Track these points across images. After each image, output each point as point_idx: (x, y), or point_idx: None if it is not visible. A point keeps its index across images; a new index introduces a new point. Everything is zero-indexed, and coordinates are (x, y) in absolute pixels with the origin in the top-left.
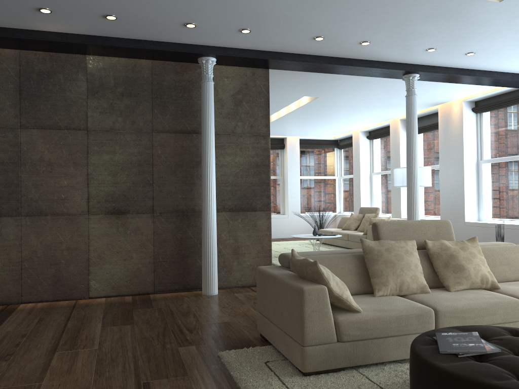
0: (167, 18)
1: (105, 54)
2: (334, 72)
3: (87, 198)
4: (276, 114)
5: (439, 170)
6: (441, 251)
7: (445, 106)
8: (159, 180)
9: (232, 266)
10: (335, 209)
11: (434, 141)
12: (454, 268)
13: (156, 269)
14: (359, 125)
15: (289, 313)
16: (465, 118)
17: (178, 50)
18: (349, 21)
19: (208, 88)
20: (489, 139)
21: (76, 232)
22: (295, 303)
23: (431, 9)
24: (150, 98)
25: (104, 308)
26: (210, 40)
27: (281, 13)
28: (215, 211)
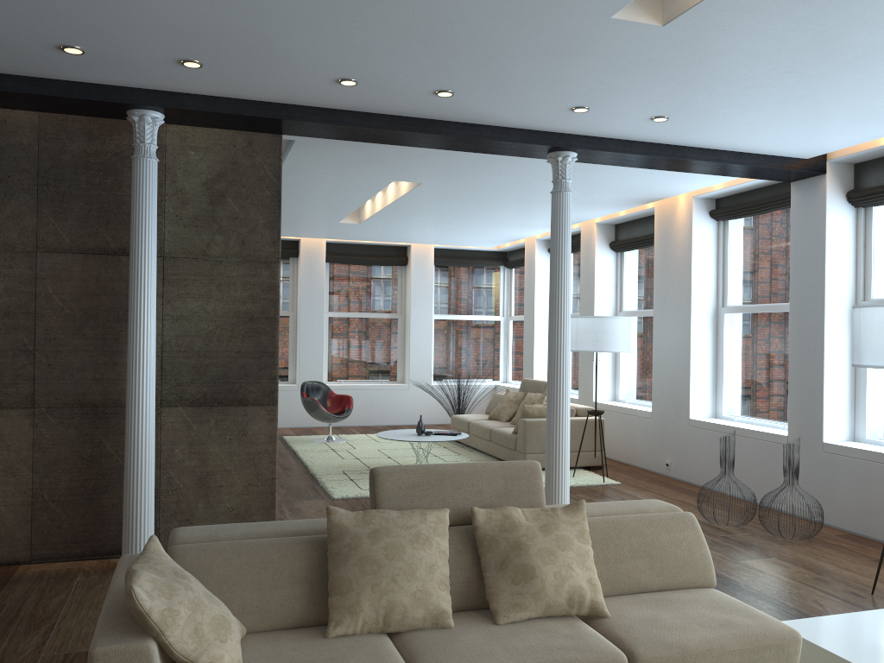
0: (15, 36)
1: None
2: (411, 143)
3: None
4: (370, 206)
5: (653, 322)
6: (500, 534)
7: (666, 205)
8: (49, 344)
9: (195, 511)
10: (498, 376)
11: (652, 265)
12: (515, 573)
13: (37, 516)
14: (529, 230)
15: None
16: (696, 229)
17: (76, 95)
18: (385, 51)
19: (143, 171)
20: (737, 268)
21: None
22: None
23: (535, 36)
24: (35, 185)
25: None
26: (137, 79)
27: (238, 34)
28: (152, 409)
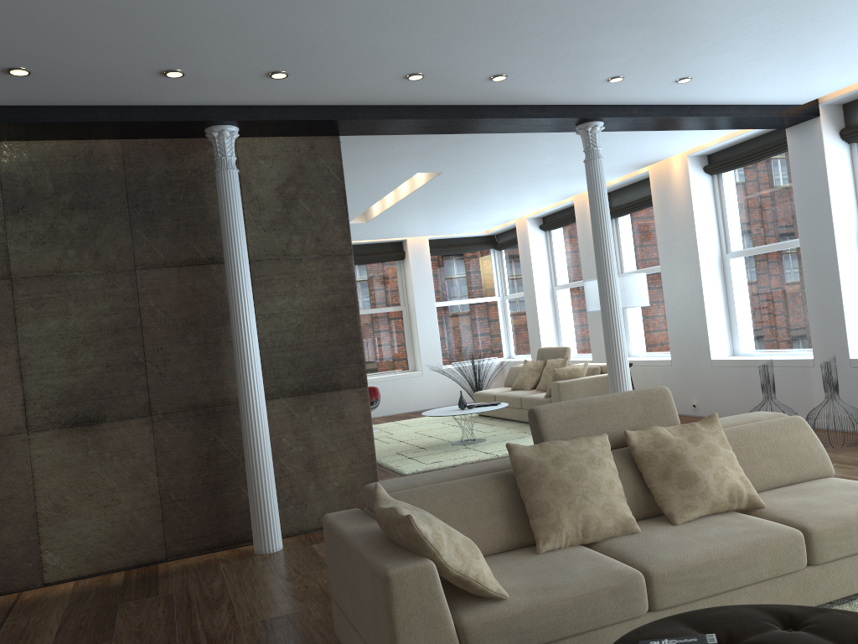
0: (126, 65)
1: (31, 138)
2: (456, 130)
3: (22, 402)
4: (379, 204)
5: (661, 276)
6: (655, 450)
7: (660, 167)
8: (157, 354)
9: (308, 493)
10: (502, 353)
11: (649, 225)
12: (680, 480)
13: (167, 516)
14: (524, 210)
15: (372, 616)
16: (694, 184)
17: (164, 118)
18: (460, 42)
19: (228, 182)
20: (736, 216)
21: (7, 468)
22: (378, 599)
23: (601, 12)
24: (125, 207)
25: (66, 607)
26: (220, 96)
27: (334, 40)
28: (264, 401)
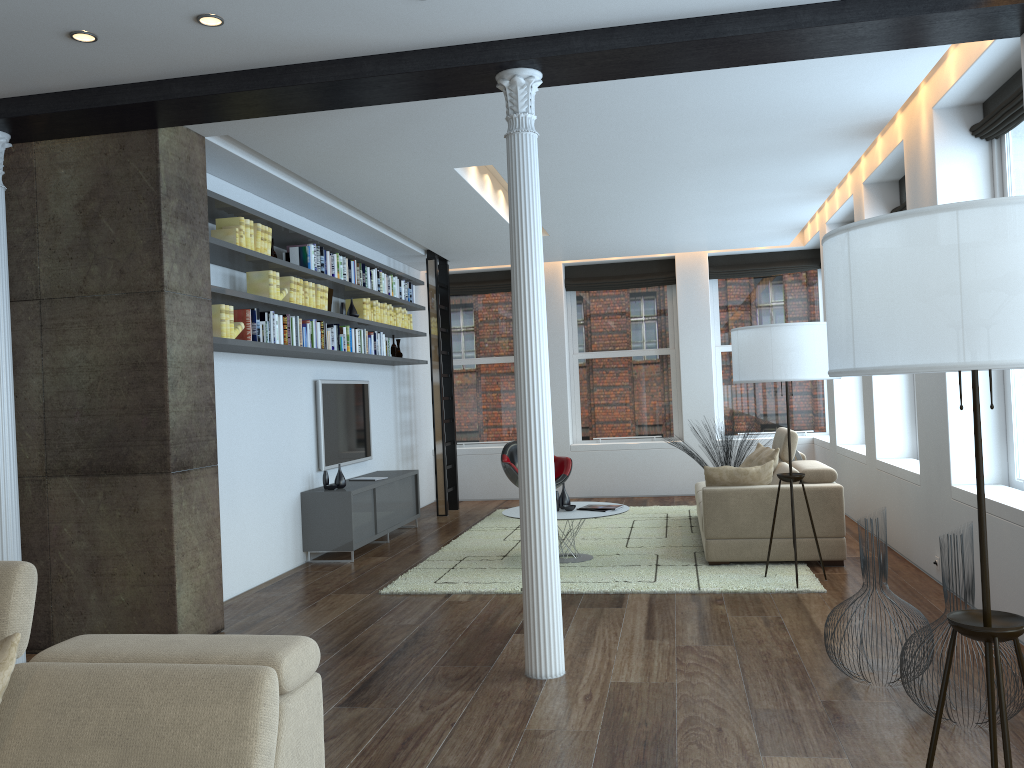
0: None
1: None
2: (303, 106)
3: None
4: None
5: None
6: None
7: (911, 132)
8: None
9: (88, 603)
10: (823, 425)
11: None
12: None
13: None
14: (788, 211)
15: None
16: (944, 161)
17: None
18: None
19: None
20: None
21: None
22: None
23: None
24: None
25: None
26: None
27: None
28: (5, 480)
